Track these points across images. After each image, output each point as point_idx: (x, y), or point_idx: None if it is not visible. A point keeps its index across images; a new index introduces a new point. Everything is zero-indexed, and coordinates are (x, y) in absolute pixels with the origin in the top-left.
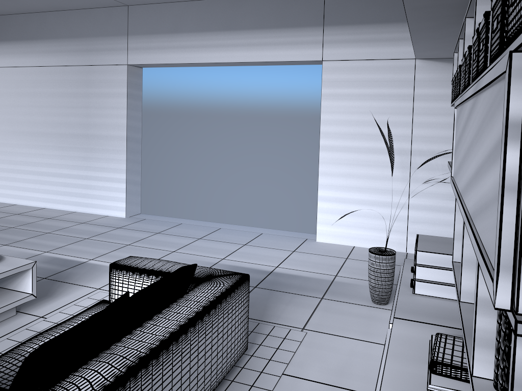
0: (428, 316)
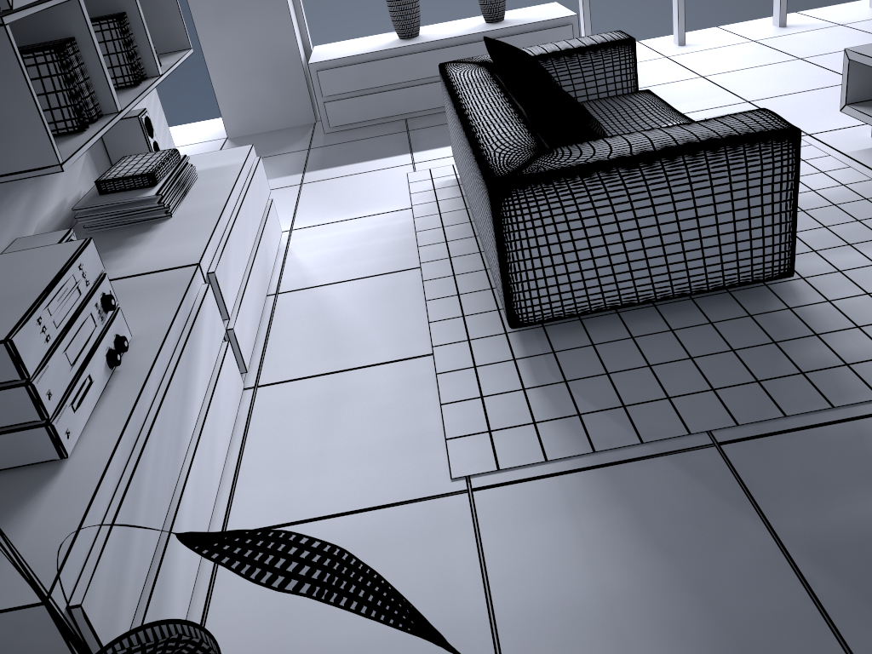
0: (128, 291)
